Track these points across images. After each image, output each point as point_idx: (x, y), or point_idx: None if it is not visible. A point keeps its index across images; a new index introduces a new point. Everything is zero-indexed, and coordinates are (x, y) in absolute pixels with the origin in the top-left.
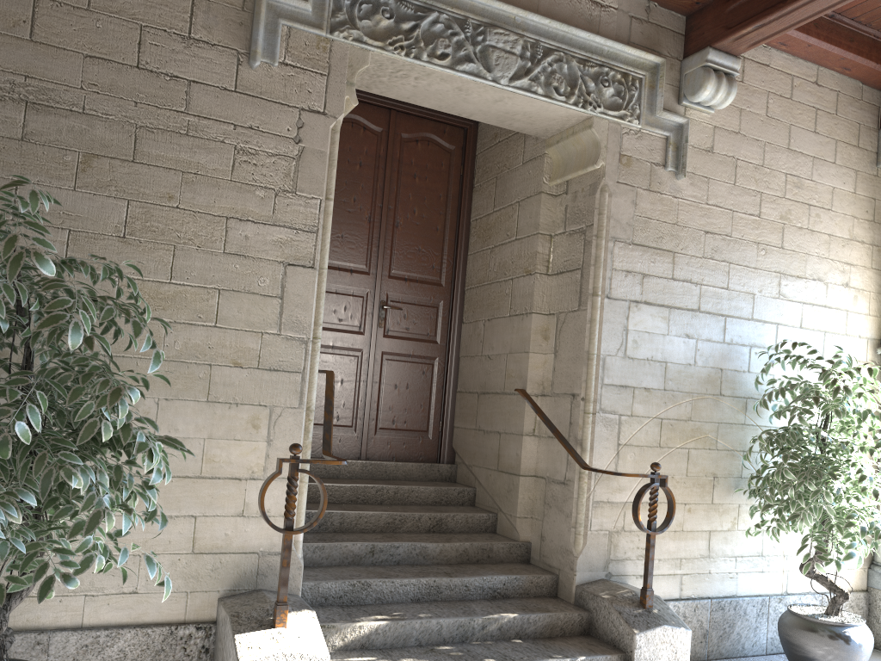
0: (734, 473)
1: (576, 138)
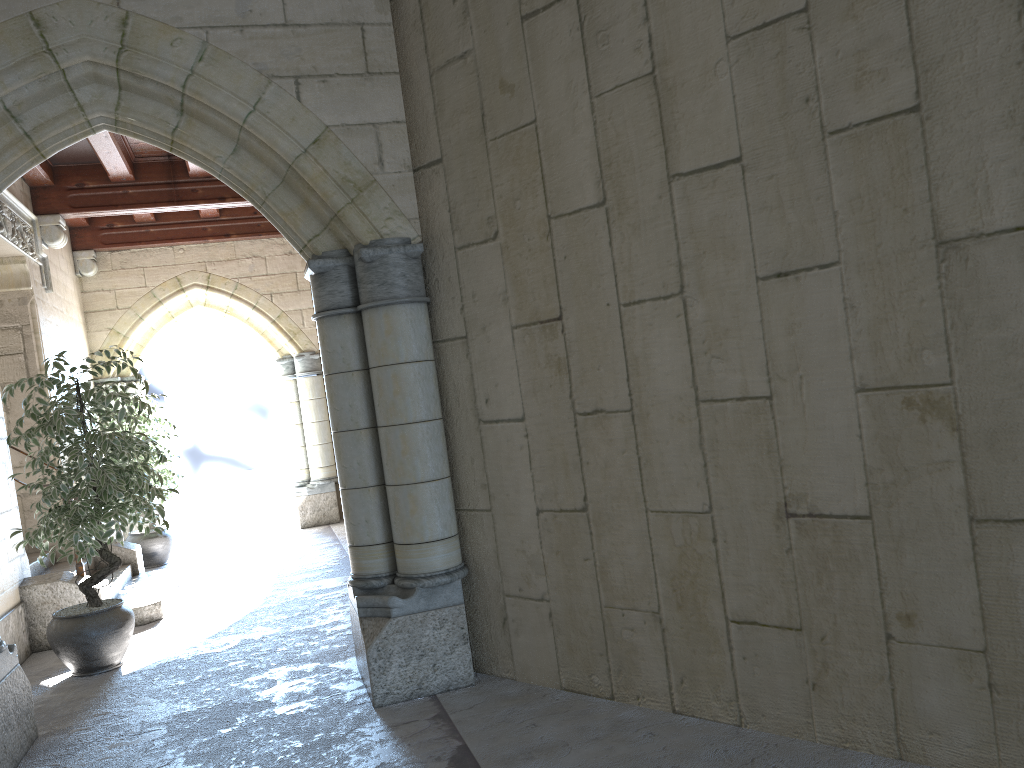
0: None
1: (5, 266)
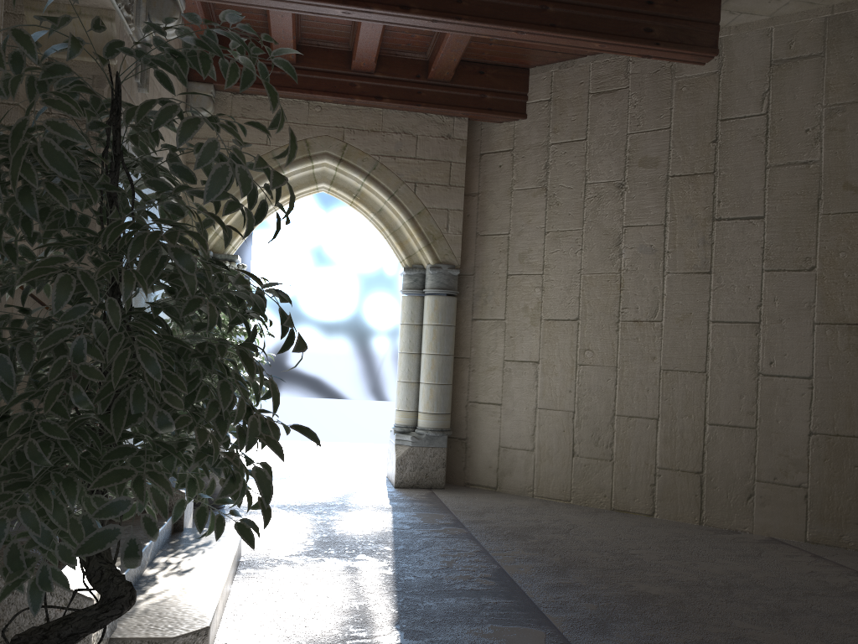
0: None
1: (83, 21)
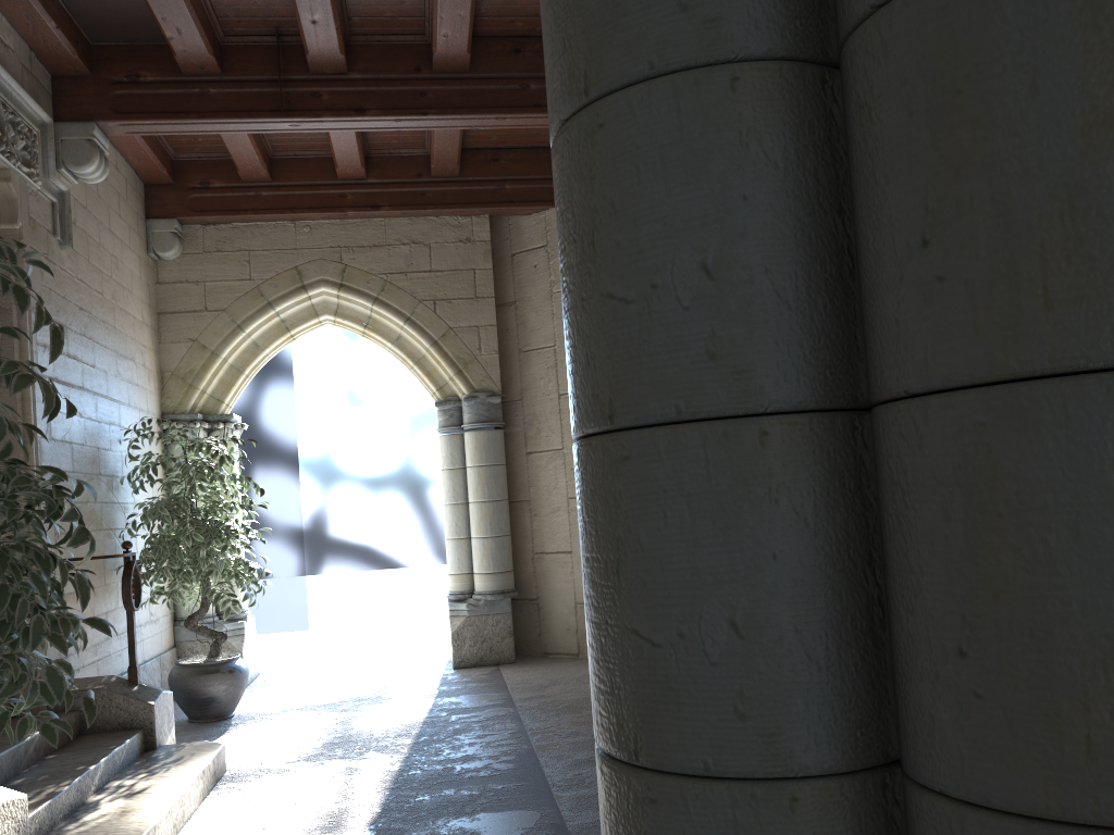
0: (113, 552)
1: None
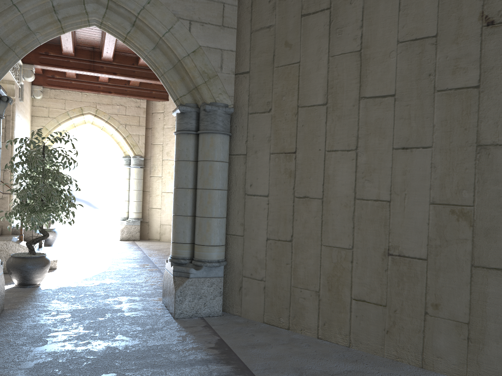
0: None
1: (4, 84)
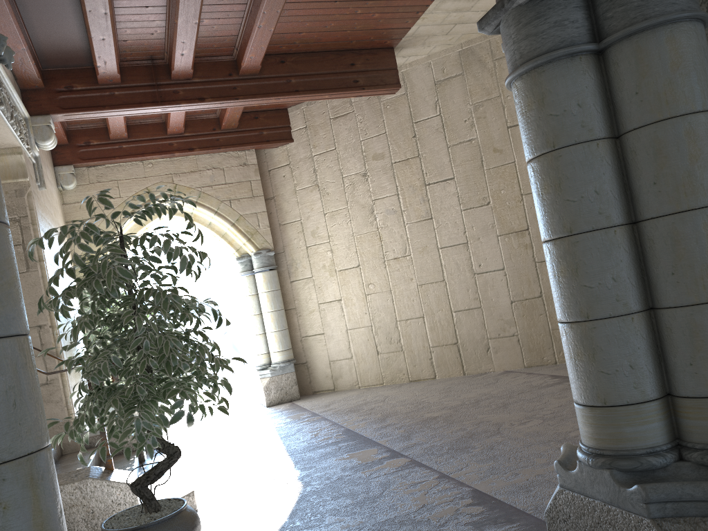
0: None
1: (1, 158)
